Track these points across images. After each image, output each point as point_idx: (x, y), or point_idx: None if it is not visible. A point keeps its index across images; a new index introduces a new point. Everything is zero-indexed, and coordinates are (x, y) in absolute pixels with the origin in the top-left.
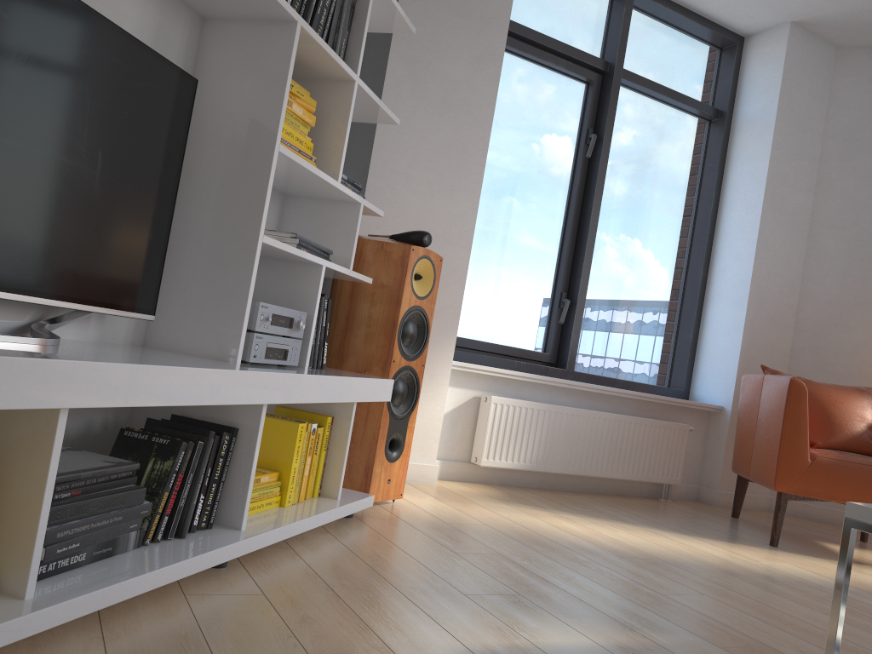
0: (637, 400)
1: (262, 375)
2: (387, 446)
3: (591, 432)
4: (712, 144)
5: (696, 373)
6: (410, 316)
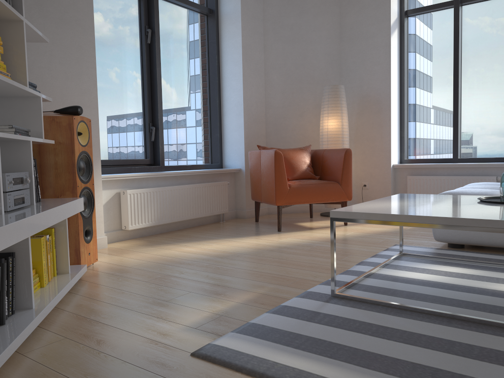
0: (200, 174)
1: (30, 218)
2: (84, 235)
3: (182, 197)
4: (210, 28)
5: (224, 153)
6: (80, 157)
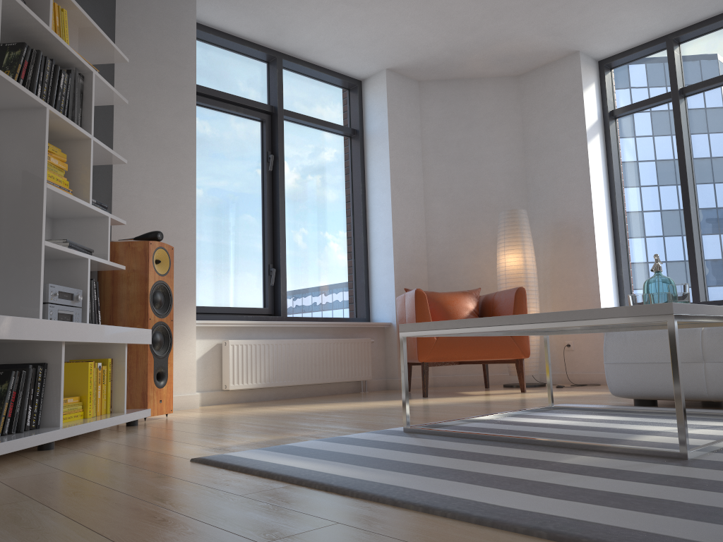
0: (333, 328)
1: (59, 322)
2: (155, 377)
3: (304, 354)
4: (354, 152)
5: (371, 305)
6: (157, 288)
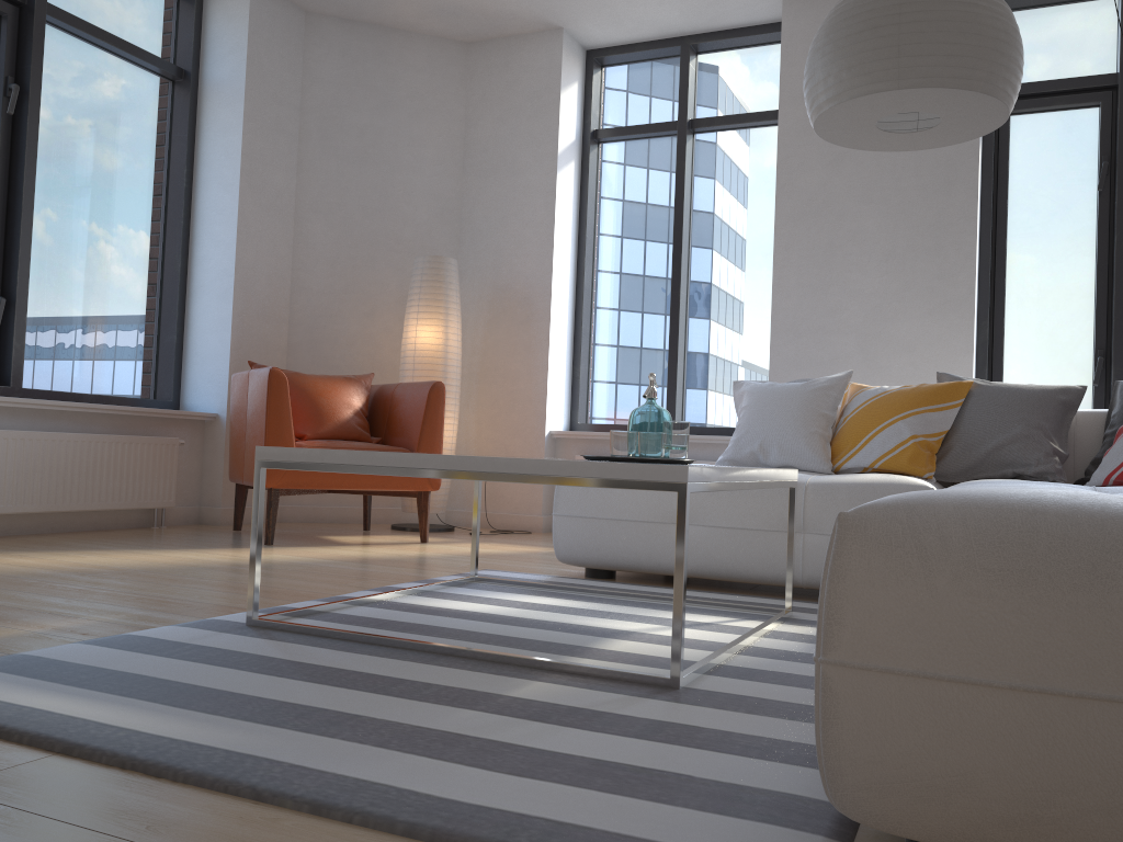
0: (111, 416)
1: None
2: None
3: (52, 458)
4: (178, 109)
5: (185, 380)
6: None
